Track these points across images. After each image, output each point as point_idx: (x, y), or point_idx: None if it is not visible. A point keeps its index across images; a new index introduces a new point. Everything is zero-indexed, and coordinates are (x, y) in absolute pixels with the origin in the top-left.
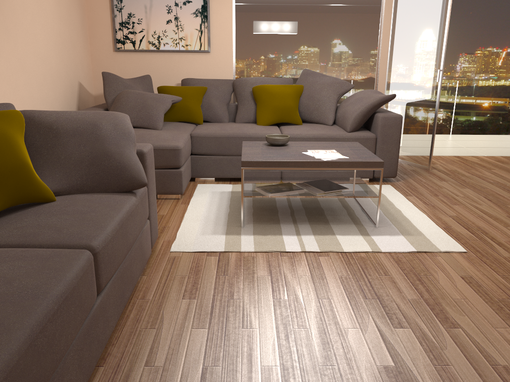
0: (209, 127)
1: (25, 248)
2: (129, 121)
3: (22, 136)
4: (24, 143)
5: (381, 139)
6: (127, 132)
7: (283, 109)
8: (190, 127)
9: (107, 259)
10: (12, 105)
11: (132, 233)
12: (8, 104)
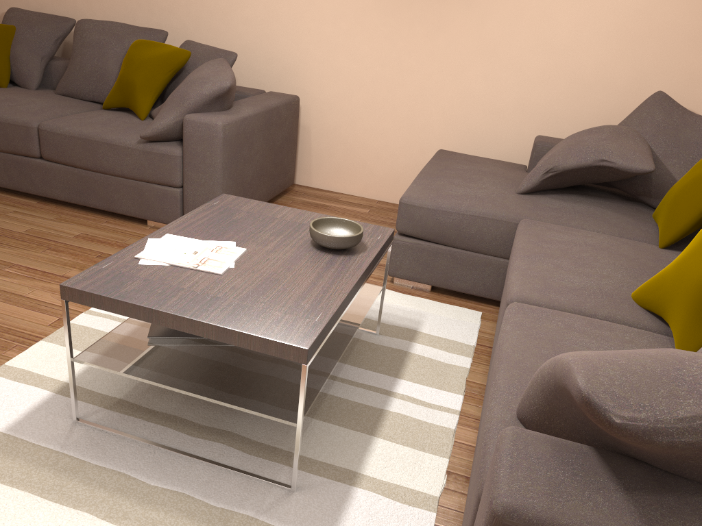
0: (579, 236)
1: (62, 114)
2: (211, 86)
3: (165, 68)
4: (162, 73)
5: (474, 525)
6: (188, 92)
7: (677, 282)
8: (599, 227)
9: (52, 143)
10: (232, 55)
11: (109, 161)
12: (231, 53)
